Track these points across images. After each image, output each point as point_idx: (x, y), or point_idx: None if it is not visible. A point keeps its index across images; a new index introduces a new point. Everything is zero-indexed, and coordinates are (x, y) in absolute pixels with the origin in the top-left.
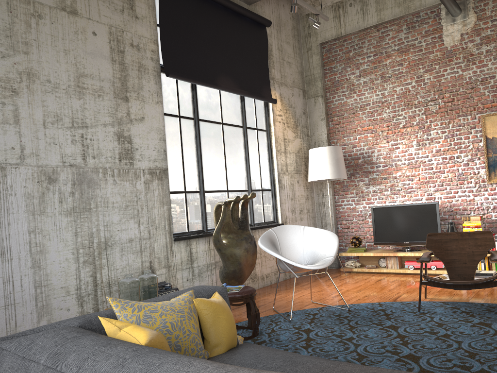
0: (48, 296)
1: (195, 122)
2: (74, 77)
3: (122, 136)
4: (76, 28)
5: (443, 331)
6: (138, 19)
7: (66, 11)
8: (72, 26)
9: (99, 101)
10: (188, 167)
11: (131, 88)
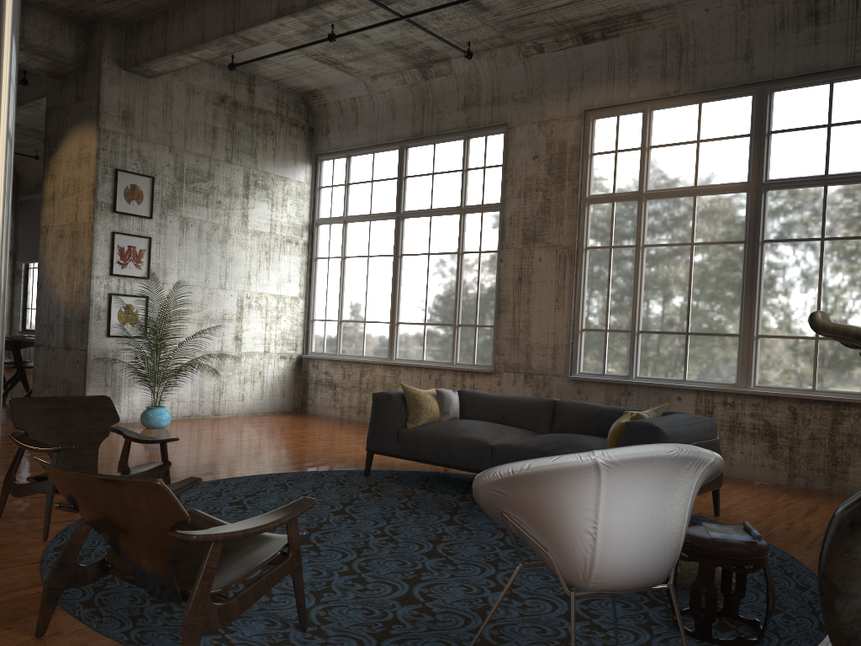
0: None
1: None
2: None
3: None
4: None
5: (340, 579)
6: None
7: None
8: None
9: None
10: None
11: None
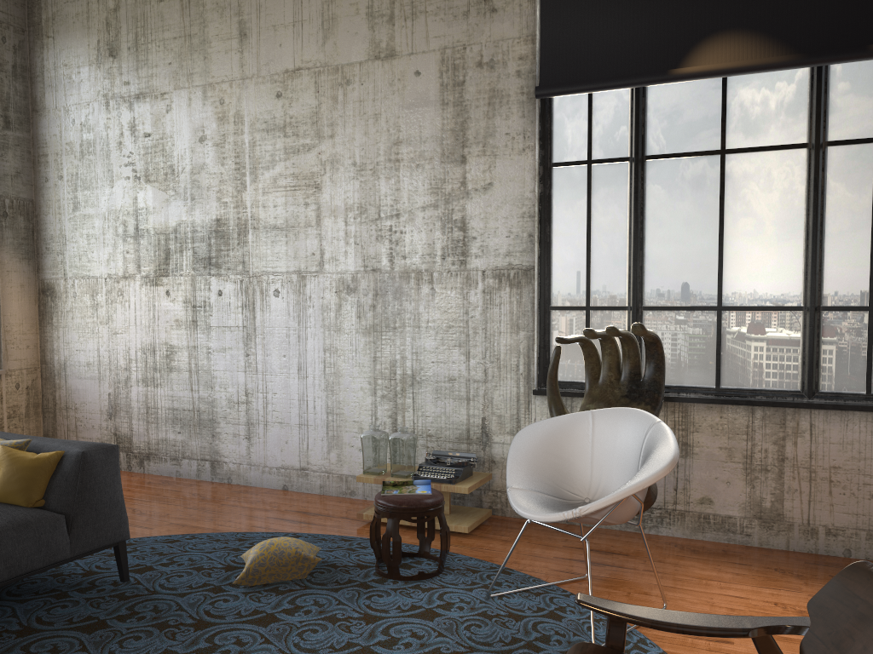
0: (339, 427)
1: (631, 166)
2: (384, 149)
3: (449, 221)
4: (392, 76)
5: None
6: (496, 12)
7: (380, 59)
8: (386, 76)
9: (417, 174)
10: (601, 260)
11: (472, 139)
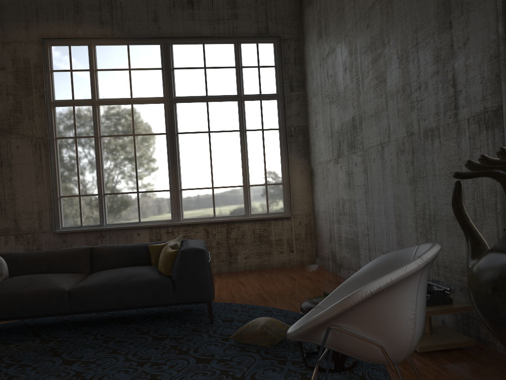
0: None
1: None
2: (410, 38)
3: (446, 82)
4: None
5: None
6: None
7: None
8: None
9: (427, 50)
10: None
11: (454, 4)
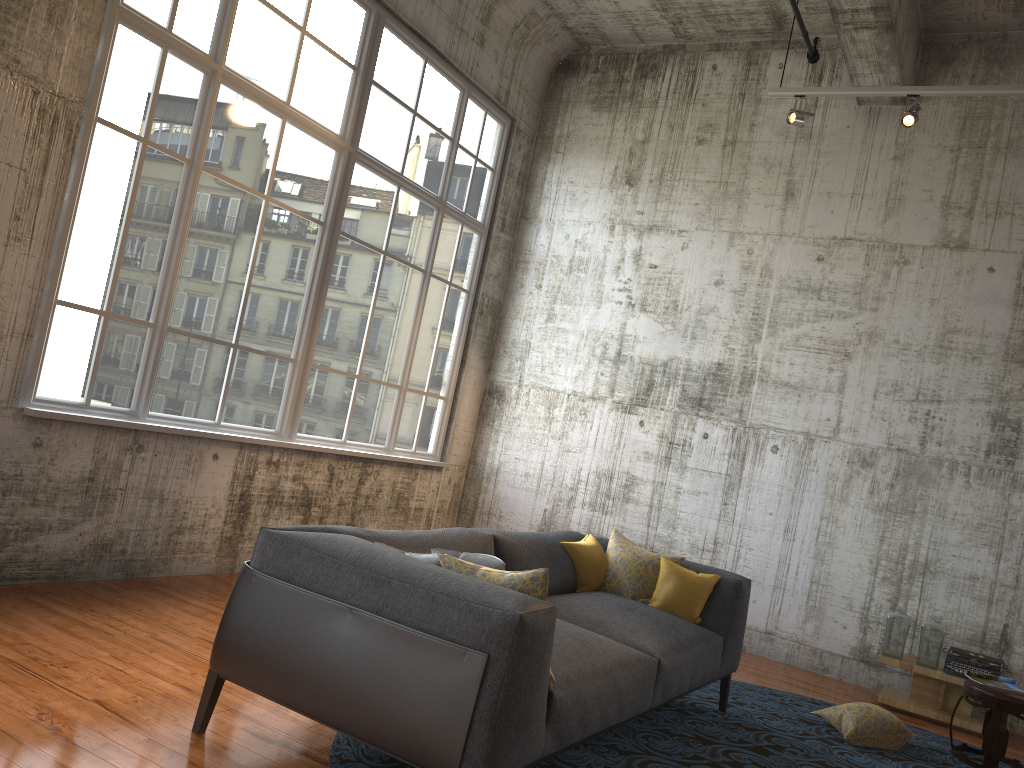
0: (823, 599)
1: None
2: (936, 334)
3: (1001, 419)
4: (960, 267)
5: None
6: None
7: (949, 248)
8: (952, 266)
9: (971, 365)
10: None
11: None
